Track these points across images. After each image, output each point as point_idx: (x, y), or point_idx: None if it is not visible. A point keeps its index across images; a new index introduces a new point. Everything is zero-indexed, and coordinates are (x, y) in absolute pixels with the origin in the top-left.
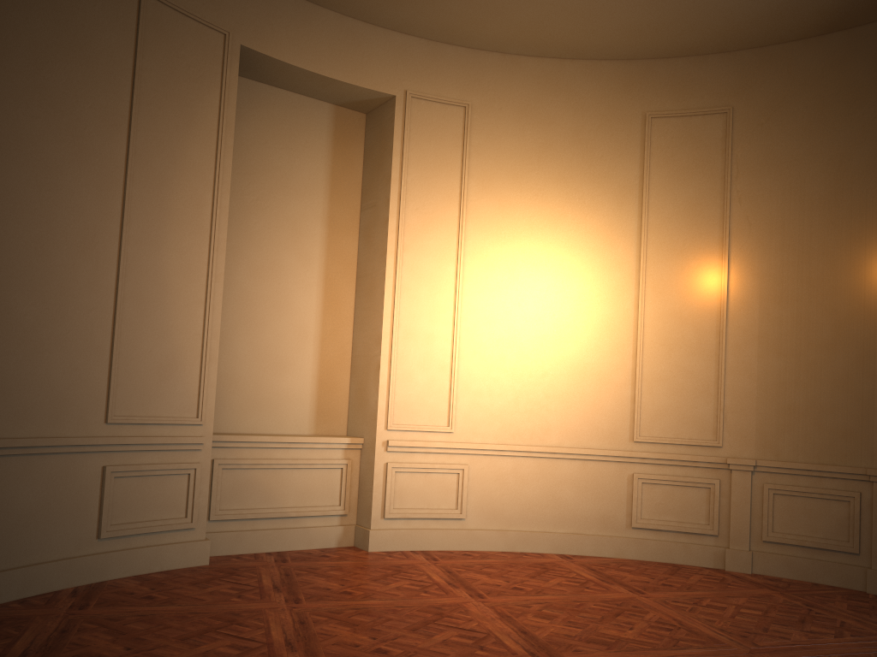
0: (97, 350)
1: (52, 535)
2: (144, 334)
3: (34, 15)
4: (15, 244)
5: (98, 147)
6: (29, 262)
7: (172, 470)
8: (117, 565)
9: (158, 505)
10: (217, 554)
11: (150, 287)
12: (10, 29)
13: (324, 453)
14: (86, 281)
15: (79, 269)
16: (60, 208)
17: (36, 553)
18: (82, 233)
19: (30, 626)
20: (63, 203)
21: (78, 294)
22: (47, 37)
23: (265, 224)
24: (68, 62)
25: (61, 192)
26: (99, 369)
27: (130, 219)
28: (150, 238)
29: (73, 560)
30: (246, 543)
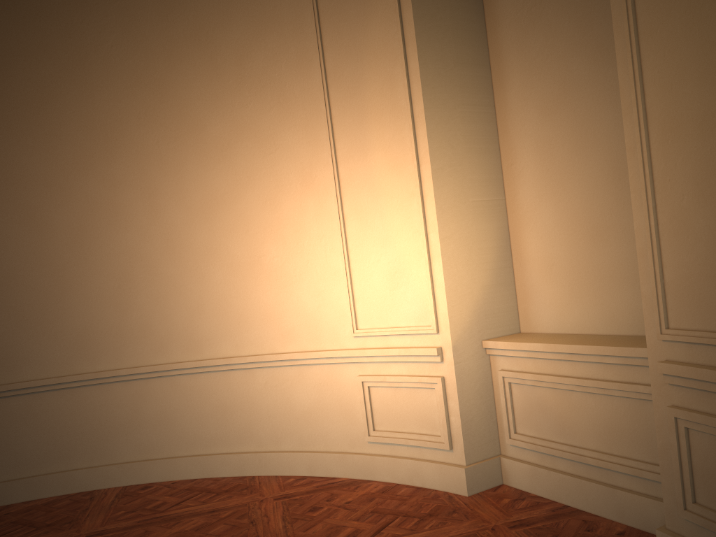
0: (333, 272)
1: (330, 431)
2: (369, 246)
3: (231, 27)
4: (255, 207)
5: (299, 92)
6: (267, 216)
7: (417, 384)
8: (383, 470)
9: (413, 418)
10: (518, 487)
11: (365, 198)
12: (217, 53)
13: (625, 373)
14: (313, 215)
15: (305, 206)
16: (281, 163)
17: (320, 443)
18: (302, 174)
19: (230, 499)
20: (282, 157)
21: (309, 228)
22: (243, 35)
23: (545, 35)
24: (262, 40)
25: (279, 149)
26: (339, 288)
27: (336, 140)
28: (356, 149)
29: (344, 455)
30: (543, 484)
